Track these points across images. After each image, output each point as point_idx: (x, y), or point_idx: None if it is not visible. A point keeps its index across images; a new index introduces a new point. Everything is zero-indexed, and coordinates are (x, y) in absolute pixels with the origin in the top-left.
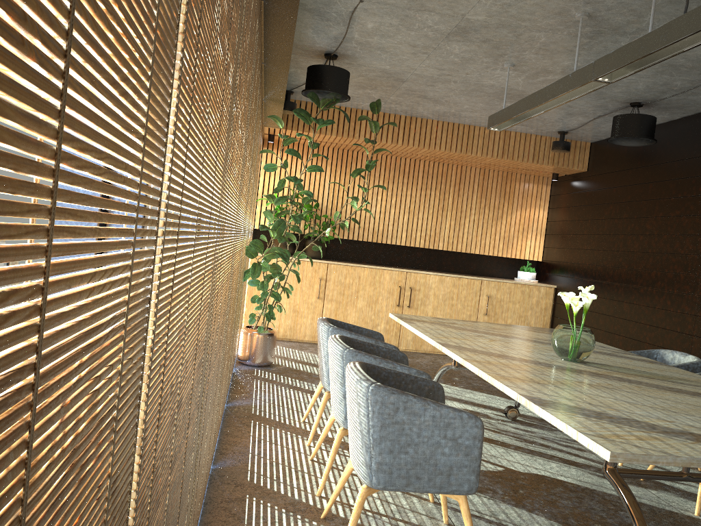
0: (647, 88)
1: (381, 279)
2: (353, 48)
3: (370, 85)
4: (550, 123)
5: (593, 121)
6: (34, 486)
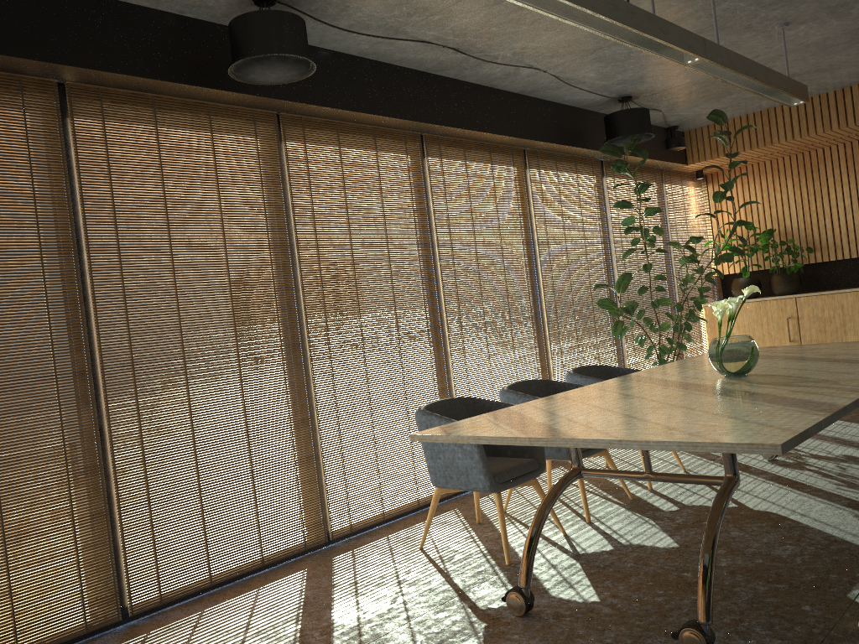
0: None
1: None
2: (625, 87)
3: (718, 93)
4: None
5: None
6: None
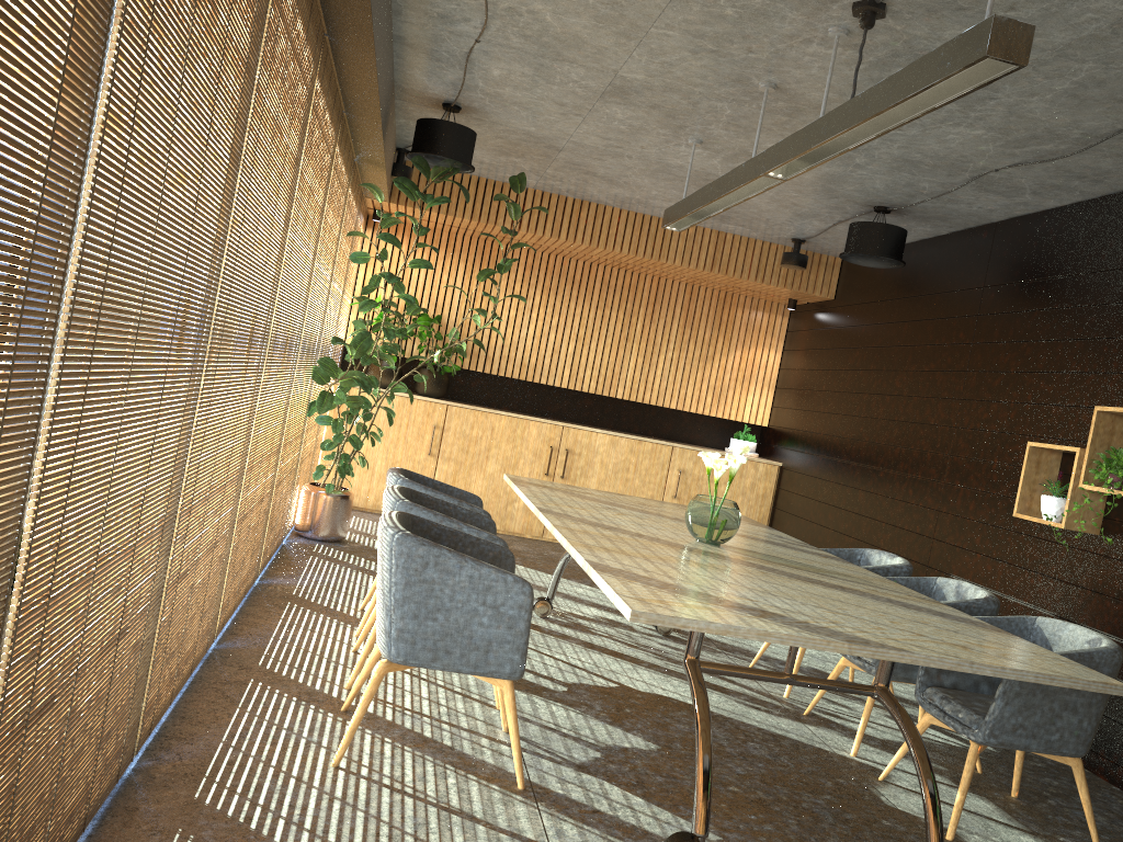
0: (888, 188)
1: (525, 434)
2: (480, 100)
3: (515, 151)
4: (777, 226)
5: (835, 228)
6: None
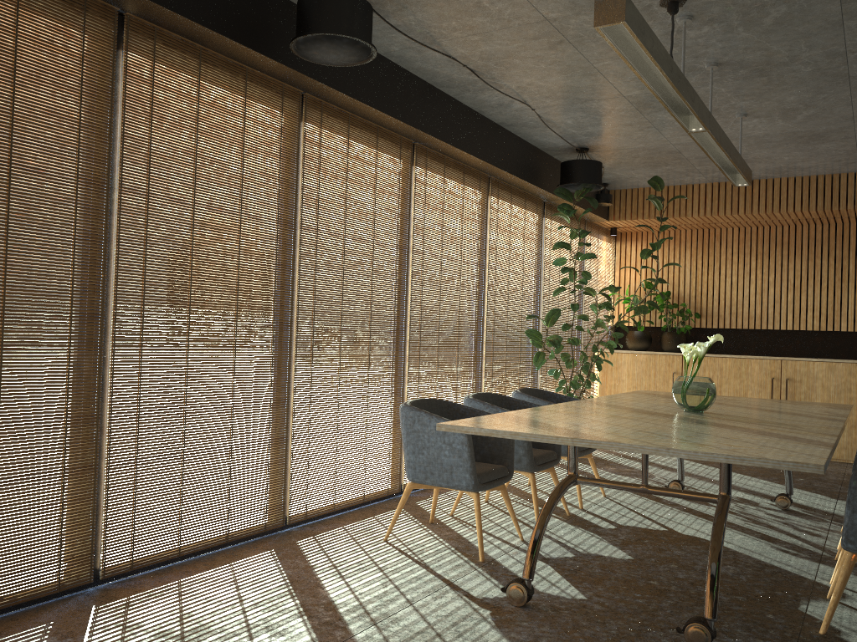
0: None
1: (748, 370)
2: (589, 140)
3: (657, 162)
4: None
5: None
6: (8, 334)
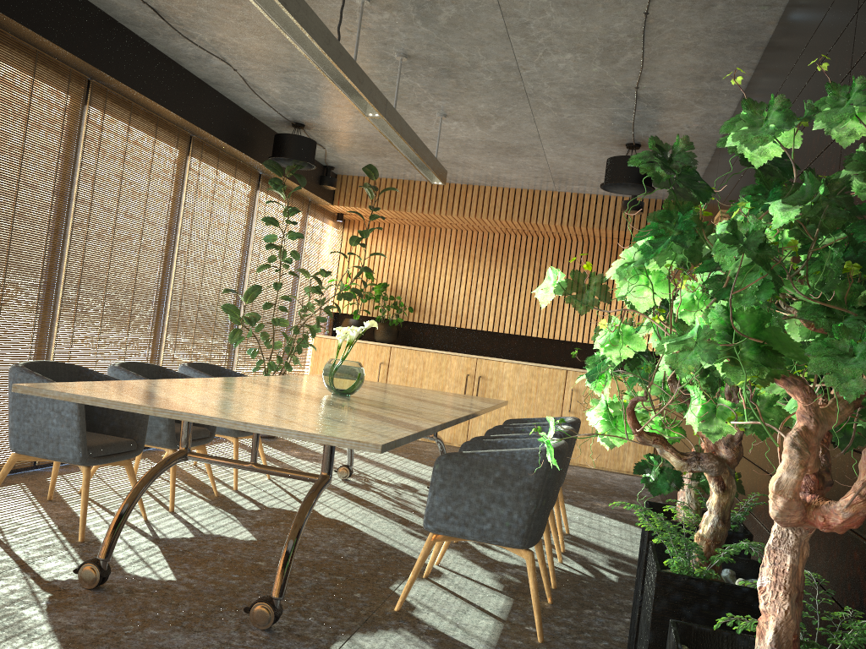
0: (605, 124)
1: (448, 366)
2: (302, 115)
3: (376, 151)
4: (602, 179)
5: None
6: None
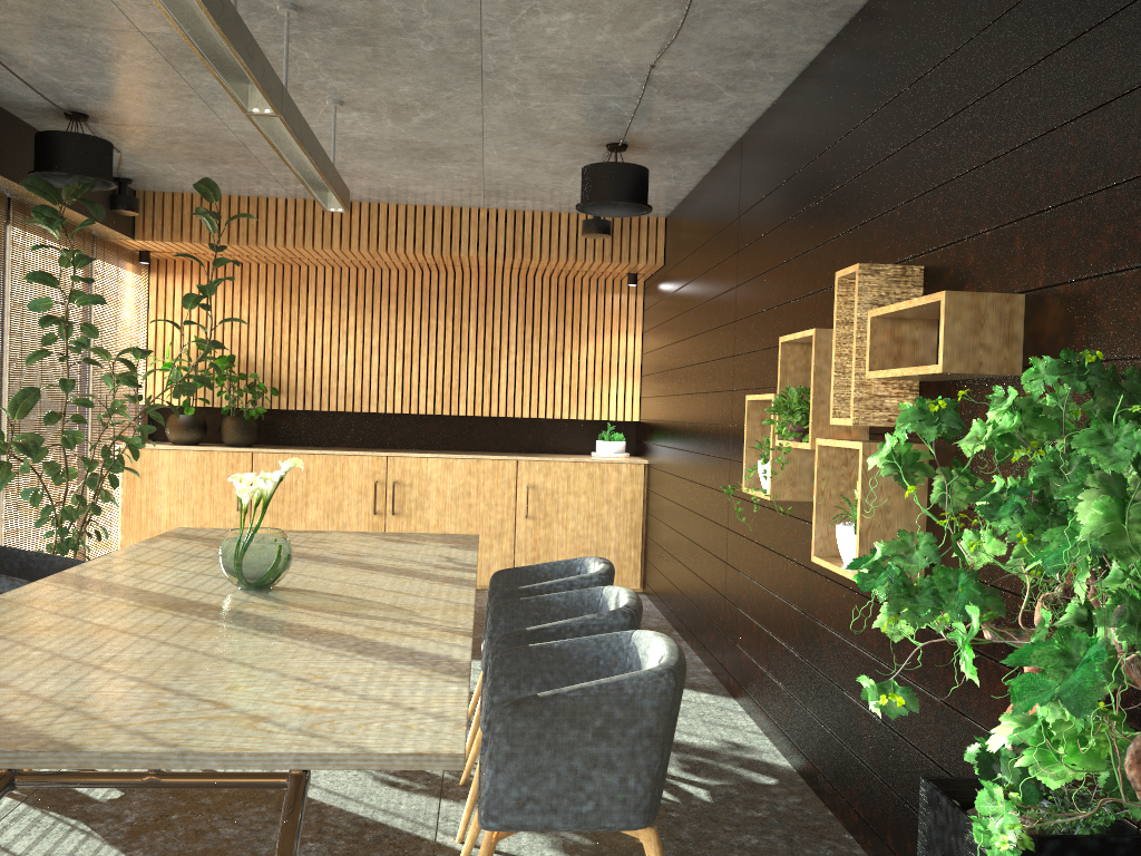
0: (587, 117)
1: (345, 472)
2: (87, 100)
3: (211, 156)
4: (557, 191)
5: None
6: None
